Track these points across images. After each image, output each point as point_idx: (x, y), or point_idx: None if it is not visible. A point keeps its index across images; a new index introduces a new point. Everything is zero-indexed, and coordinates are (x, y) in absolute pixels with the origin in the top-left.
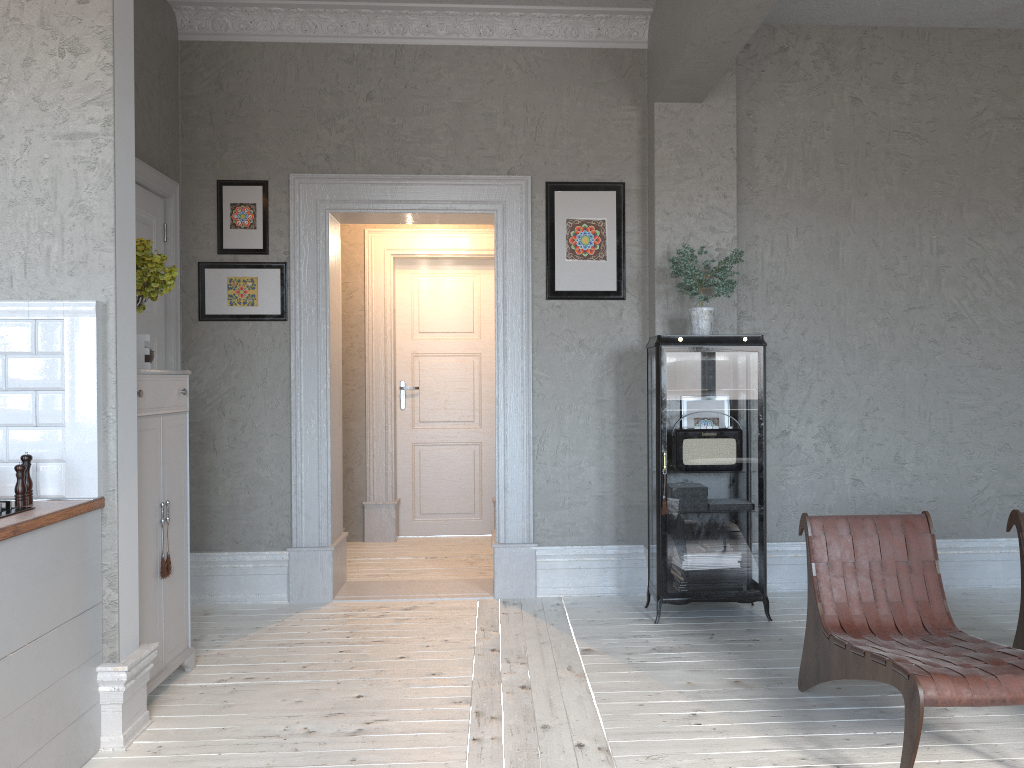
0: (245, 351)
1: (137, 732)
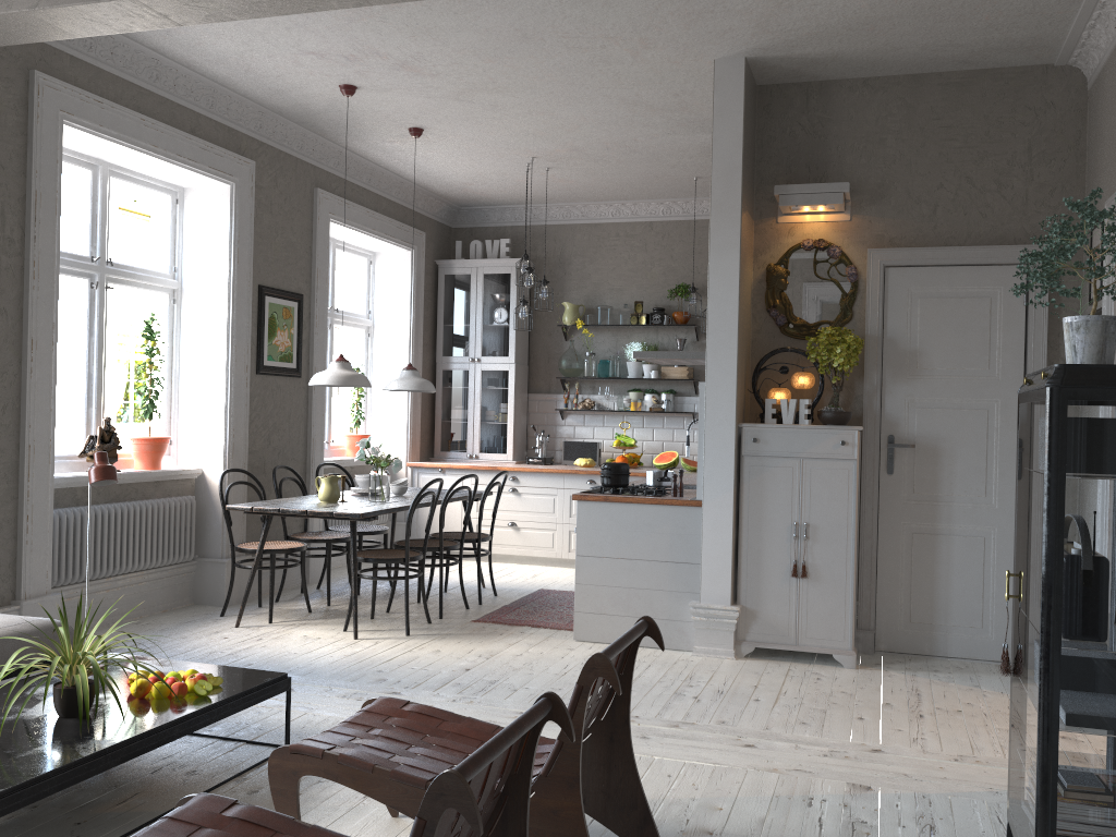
0: None
1: (713, 655)
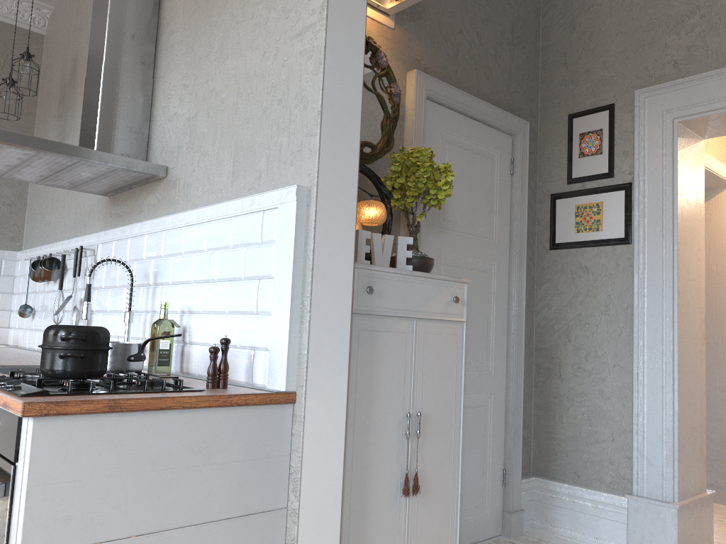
0: (589, 277)
1: None
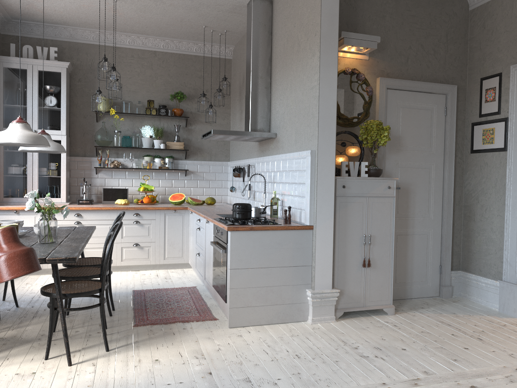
0: (488, 168)
1: (323, 321)
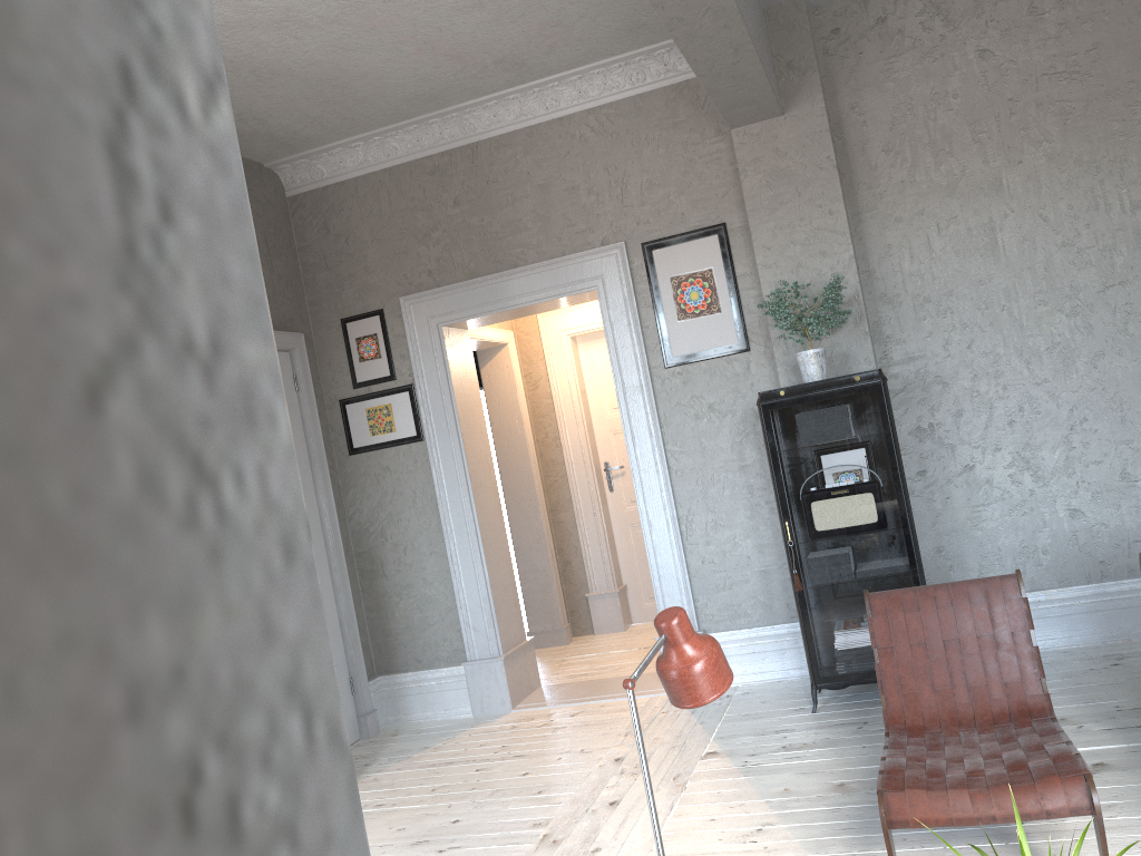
0: (393, 476)
1: None
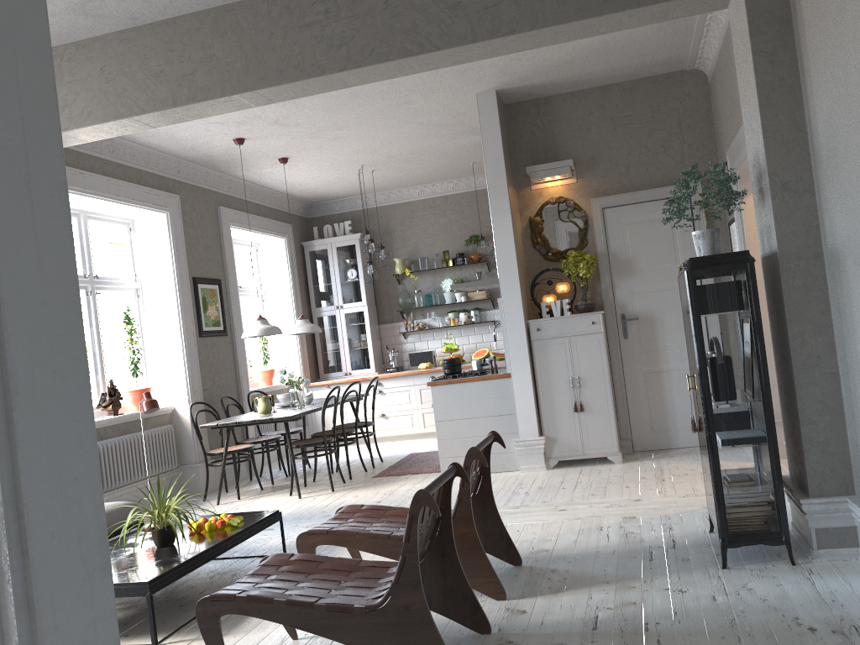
0: None
1: (532, 470)
